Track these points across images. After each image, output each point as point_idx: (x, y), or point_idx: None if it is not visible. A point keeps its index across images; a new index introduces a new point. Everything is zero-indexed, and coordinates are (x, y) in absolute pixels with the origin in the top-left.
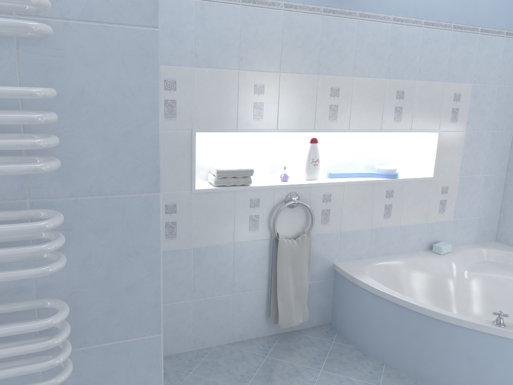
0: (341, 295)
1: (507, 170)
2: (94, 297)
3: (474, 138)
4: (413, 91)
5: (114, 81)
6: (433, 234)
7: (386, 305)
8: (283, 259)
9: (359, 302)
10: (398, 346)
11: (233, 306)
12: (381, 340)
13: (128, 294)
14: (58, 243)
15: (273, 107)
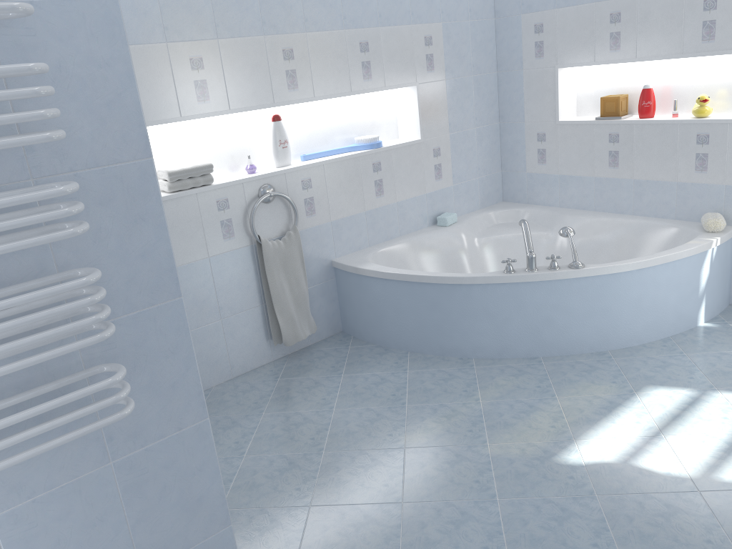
0: (347, 293)
1: (499, 118)
2: (113, 267)
3: (457, 86)
4: (378, 40)
5: (87, 53)
6: (434, 206)
7: (397, 286)
8: (272, 265)
9: (369, 294)
10: (418, 327)
11: (225, 333)
12: (400, 327)
13: (143, 261)
14: (81, 206)
15: (219, 83)
